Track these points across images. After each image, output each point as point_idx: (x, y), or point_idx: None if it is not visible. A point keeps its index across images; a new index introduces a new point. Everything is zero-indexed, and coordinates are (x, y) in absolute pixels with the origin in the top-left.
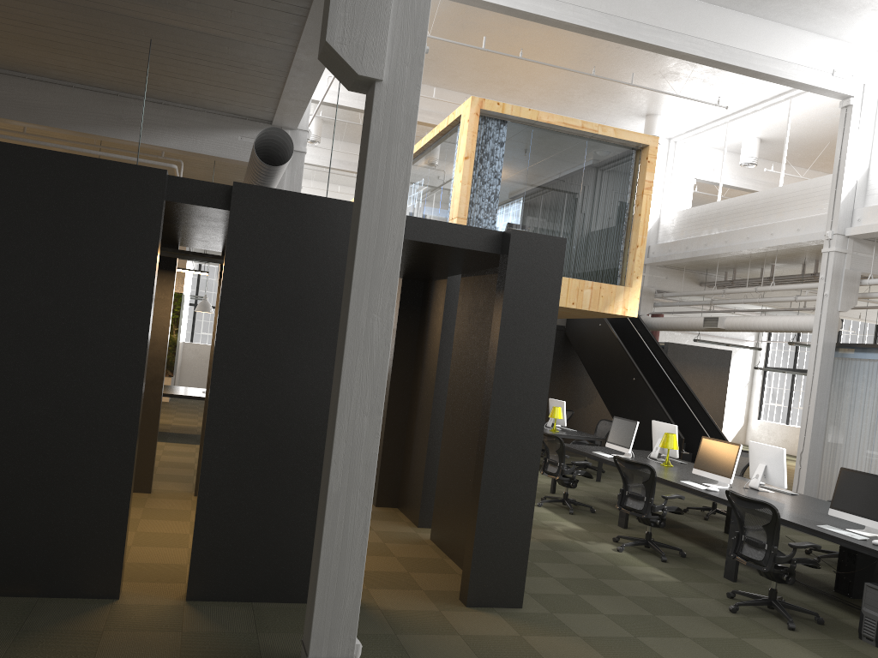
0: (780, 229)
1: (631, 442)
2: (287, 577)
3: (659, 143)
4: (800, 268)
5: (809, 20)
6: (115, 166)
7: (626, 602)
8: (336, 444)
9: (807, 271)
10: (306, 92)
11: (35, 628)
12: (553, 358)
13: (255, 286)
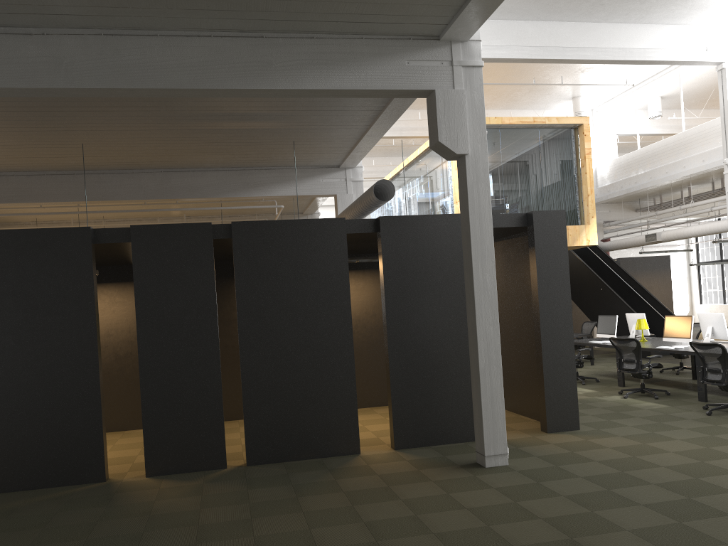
0: (690, 162)
1: (615, 330)
2: (445, 430)
3: (586, 116)
4: (710, 185)
5: (682, 19)
6: (319, 221)
7: (640, 419)
8: (479, 343)
9: (716, 186)
10: (369, 147)
11: (334, 467)
12: None
13: (400, 271)
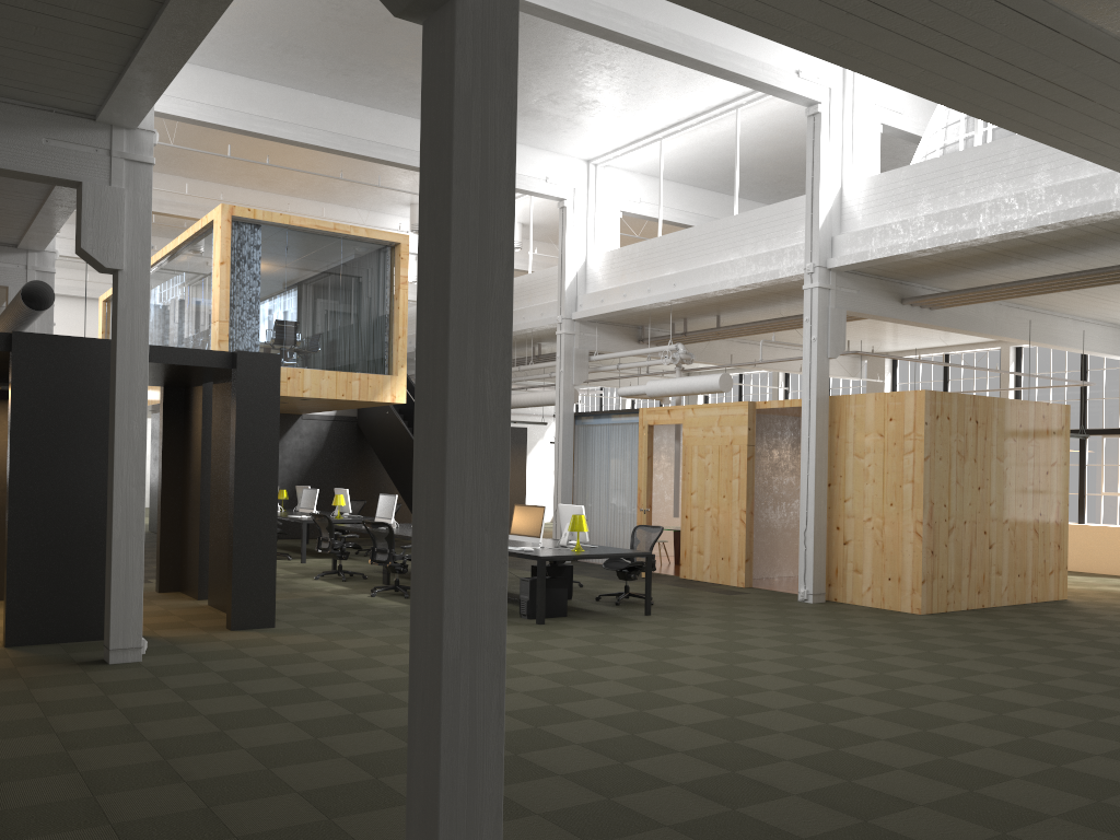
0: (529, 313)
1: (393, 513)
2: (86, 622)
3: None
4: None
5: (519, 137)
6: None
7: (359, 618)
8: (115, 507)
9: None
10: (54, 228)
11: None
12: (348, 451)
13: (38, 407)
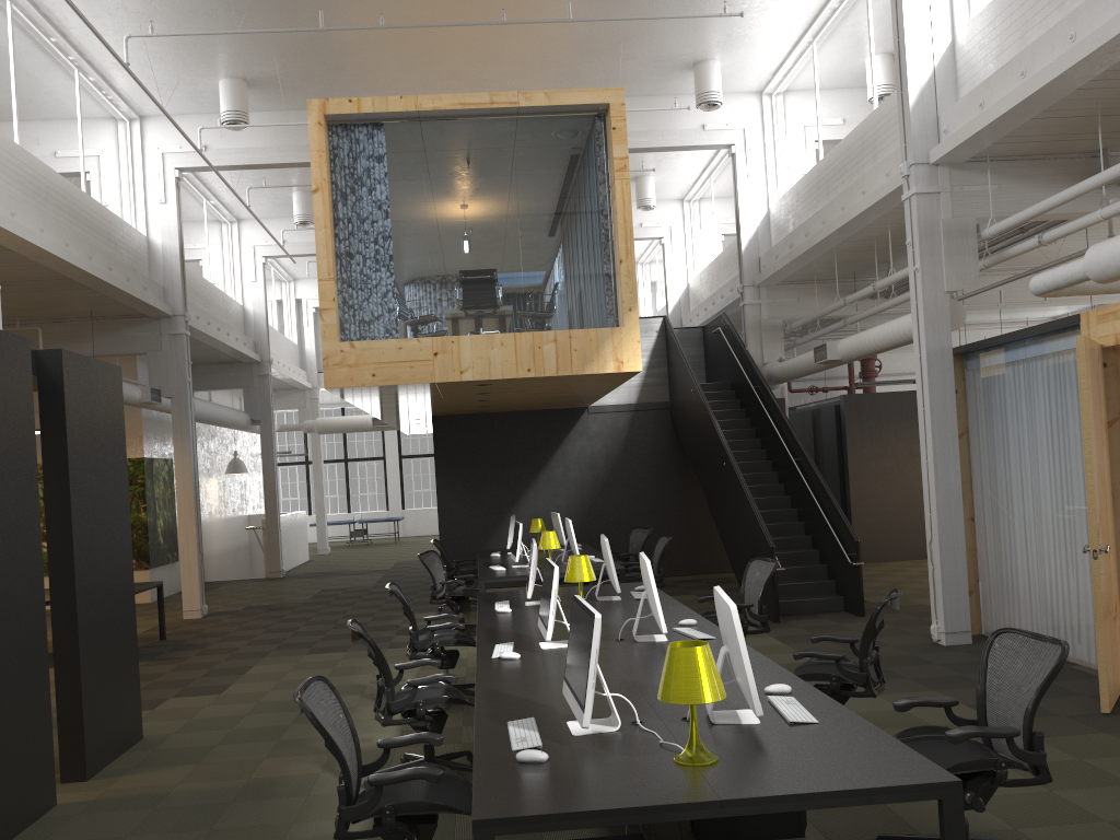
0: (870, 181)
1: (529, 579)
2: None
3: (722, 101)
4: None
5: None
6: None
7: None
8: None
9: None
10: None
11: None
12: (659, 452)
13: None
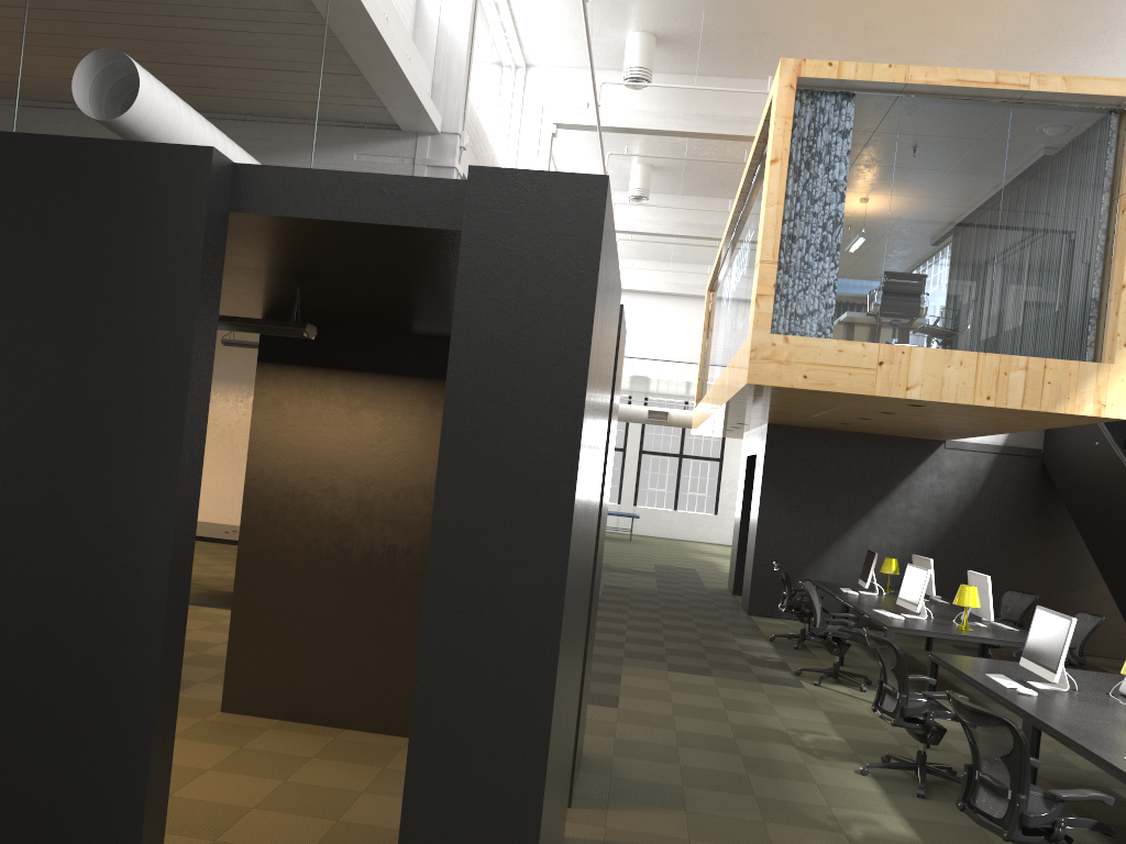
0: None
1: (1059, 660)
2: None
3: None
4: None
5: None
6: None
7: None
8: None
9: None
10: (380, 49)
11: None
12: (1020, 504)
13: None
